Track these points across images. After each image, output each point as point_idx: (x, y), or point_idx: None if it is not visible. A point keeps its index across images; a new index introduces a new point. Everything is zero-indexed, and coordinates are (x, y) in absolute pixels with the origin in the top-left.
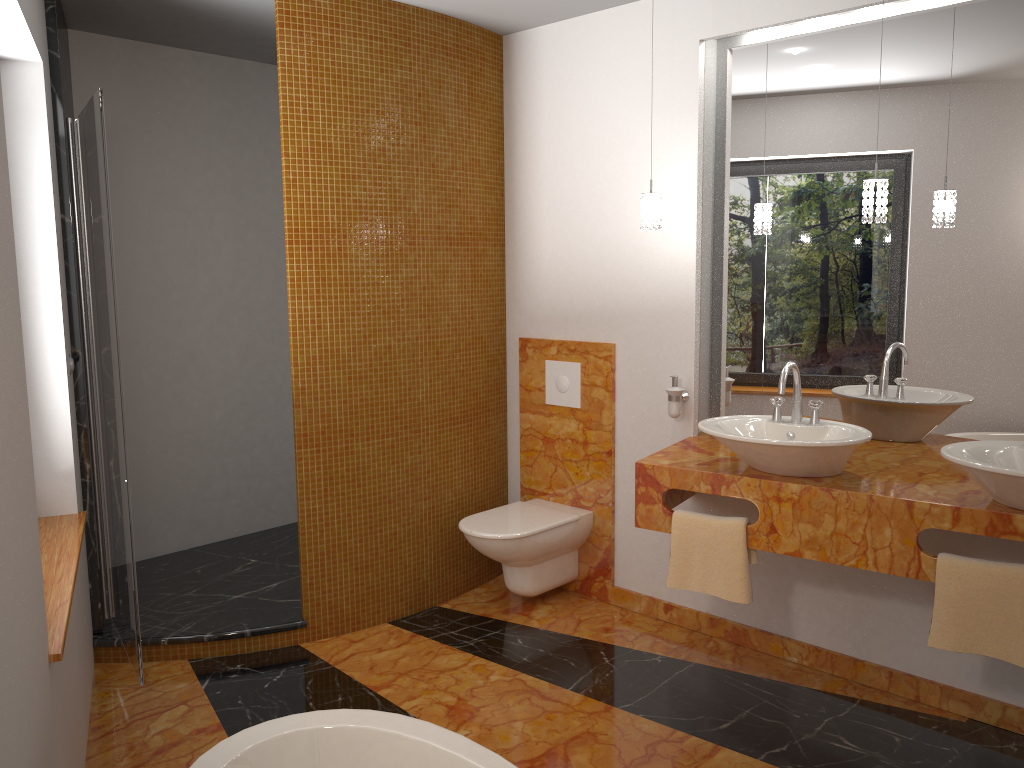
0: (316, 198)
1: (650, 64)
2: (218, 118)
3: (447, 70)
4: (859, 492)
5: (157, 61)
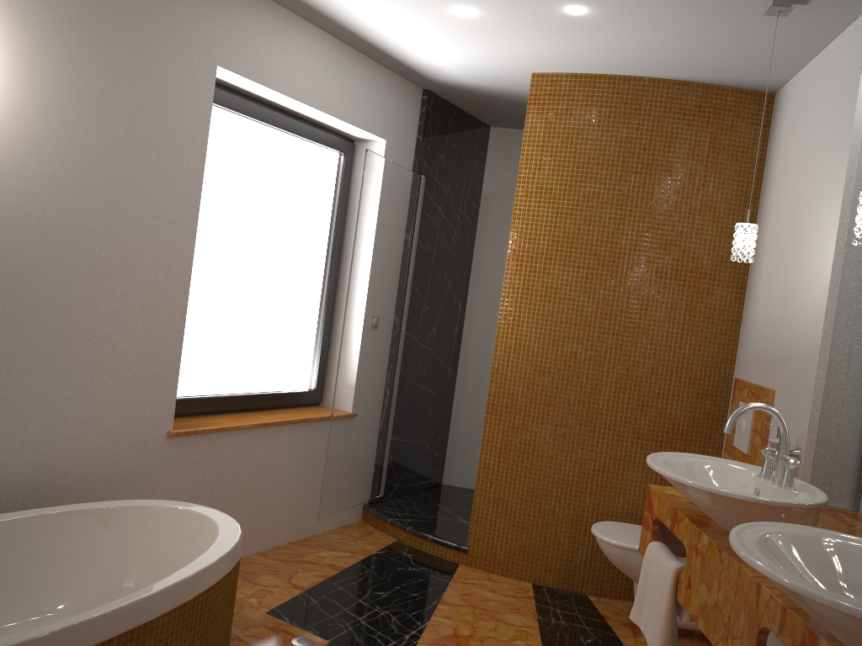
0: (532, 228)
1: (833, 98)
2: None
3: (682, 127)
4: (735, 560)
5: None
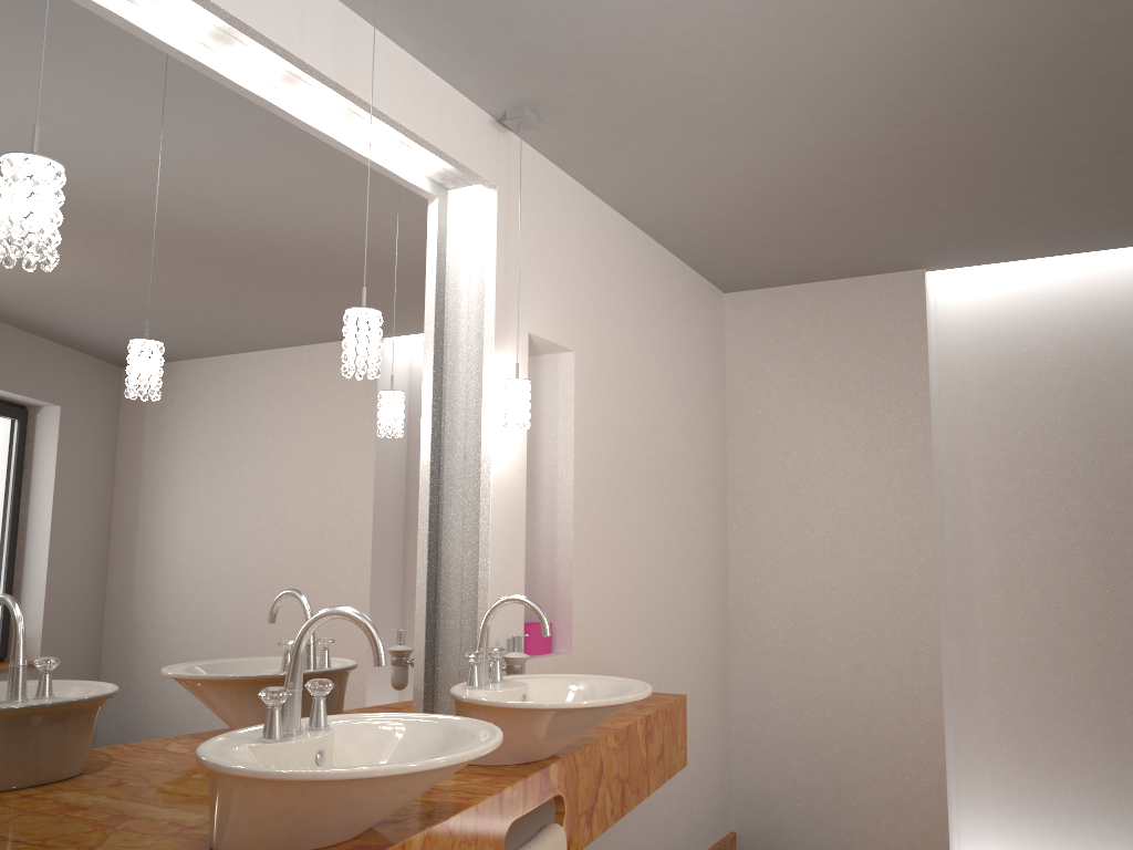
0: None
1: None
2: None
3: None
4: (468, 806)
5: None
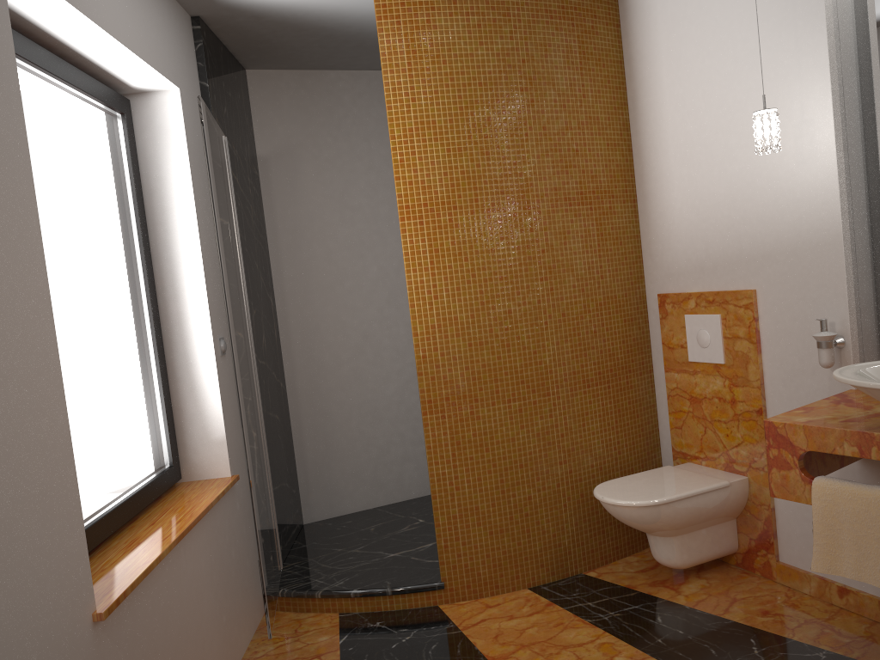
0: (424, 174)
1: None
2: (376, 125)
3: (553, 33)
4: None
5: (320, 84)
